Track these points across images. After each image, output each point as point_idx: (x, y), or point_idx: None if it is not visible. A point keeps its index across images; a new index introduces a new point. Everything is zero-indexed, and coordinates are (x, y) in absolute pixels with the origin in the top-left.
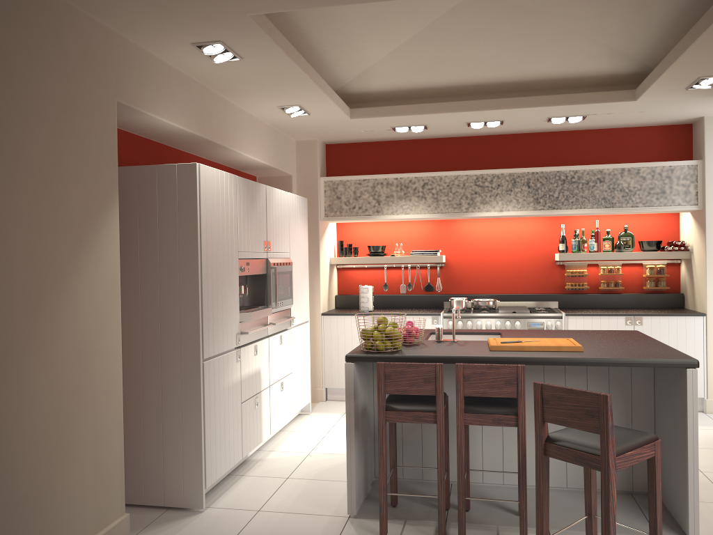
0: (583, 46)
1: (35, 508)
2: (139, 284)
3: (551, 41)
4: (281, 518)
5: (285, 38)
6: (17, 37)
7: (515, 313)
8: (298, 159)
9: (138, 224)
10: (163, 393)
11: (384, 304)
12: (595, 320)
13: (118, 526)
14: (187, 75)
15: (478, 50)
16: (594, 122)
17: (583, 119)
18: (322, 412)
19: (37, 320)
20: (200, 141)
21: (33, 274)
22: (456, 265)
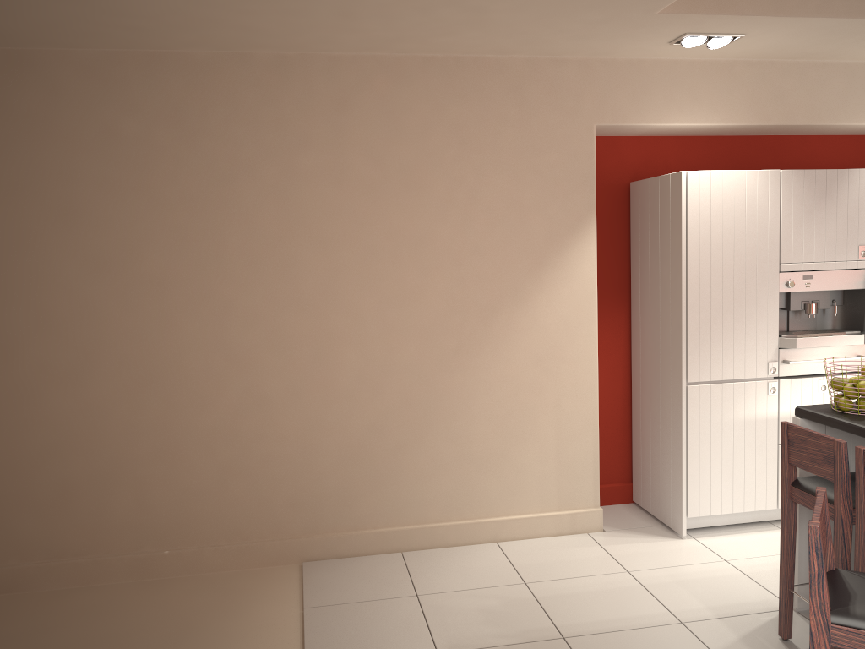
0: None
1: (488, 467)
2: (649, 298)
3: None
4: (729, 575)
5: None
6: (471, 108)
7: None
8: None
9: (648, 238)
10: (661, 409)
11: None
12: None
13: (585, 514)
14: (728, 60)
15: None
16: None
17: None
18: None
19: (491, 327)
20: (775, 127)
21: (486, 291)
22: None
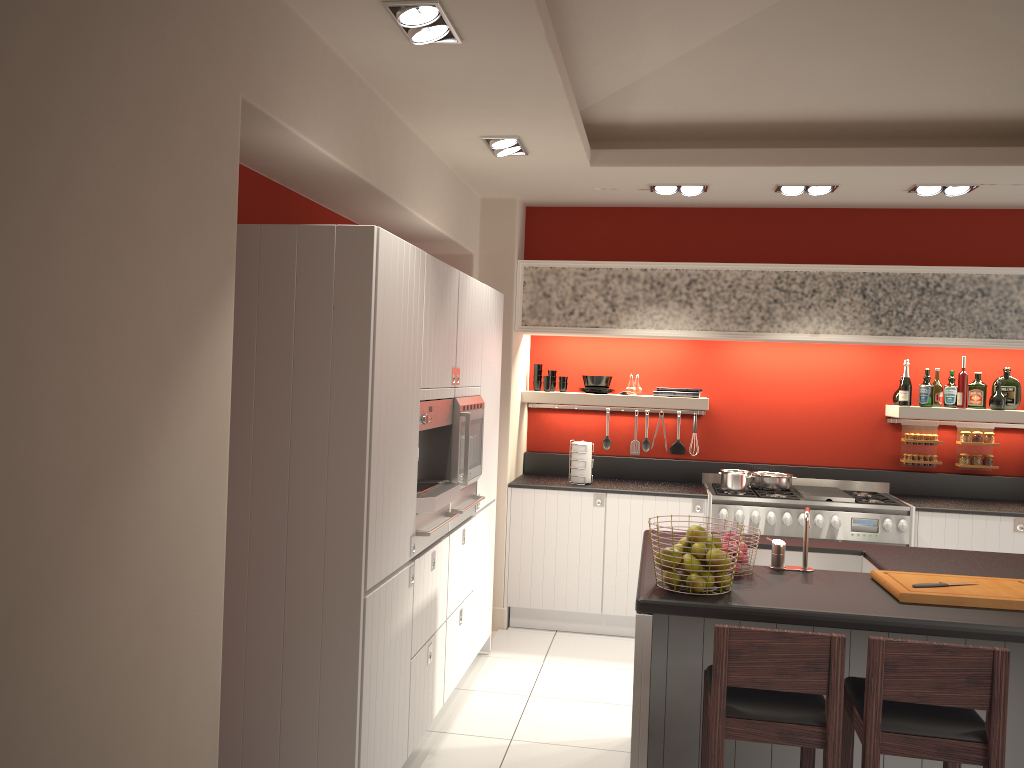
0: (1012, 67)
1: None
2: (251, 445)
3: (960, 54)
4: None
5: (546, 7)
6: None
7: (832, 502)
8: (483, 228)
9: (255, 333)
10: (287, 650)
11: (604, 472)
12: (964, 520)
13: None
14: (349, 66)
15: (832, 62)
16: (980, 198)
17: (969, 191)
18: (508, 650)
19: (79, 538)
20: (355, 188)
21: (76, 441)
22: (723, 415)
